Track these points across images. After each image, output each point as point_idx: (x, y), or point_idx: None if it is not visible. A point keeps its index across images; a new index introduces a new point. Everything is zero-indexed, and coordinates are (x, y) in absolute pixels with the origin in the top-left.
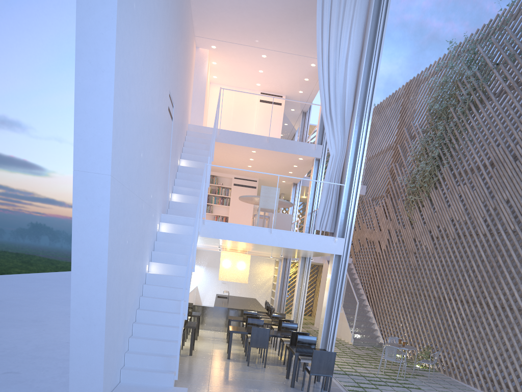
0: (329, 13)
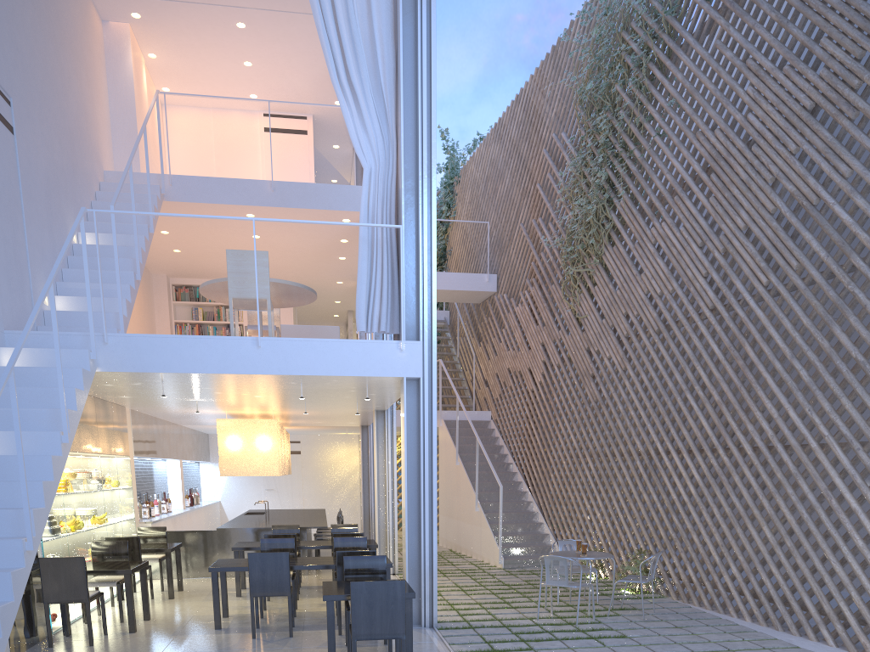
0: None
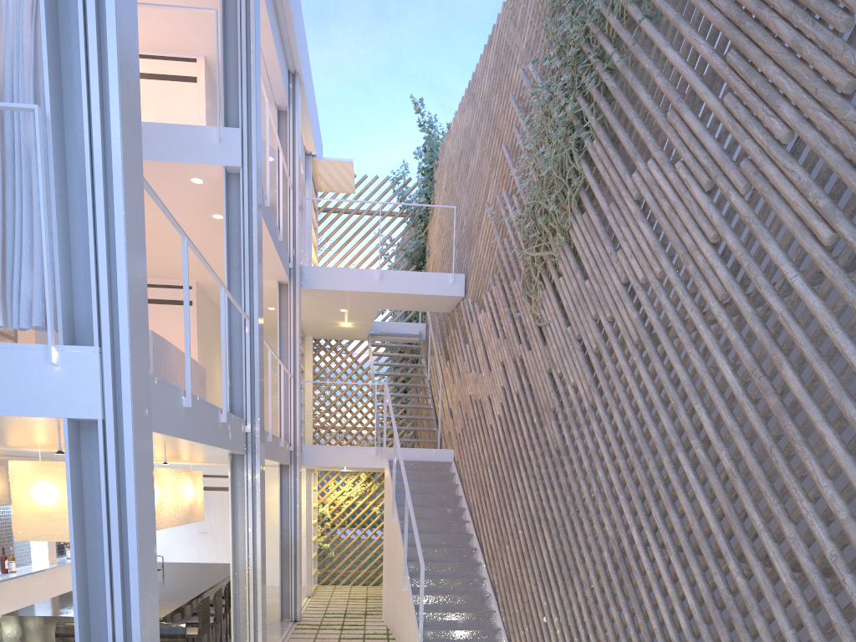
0: None
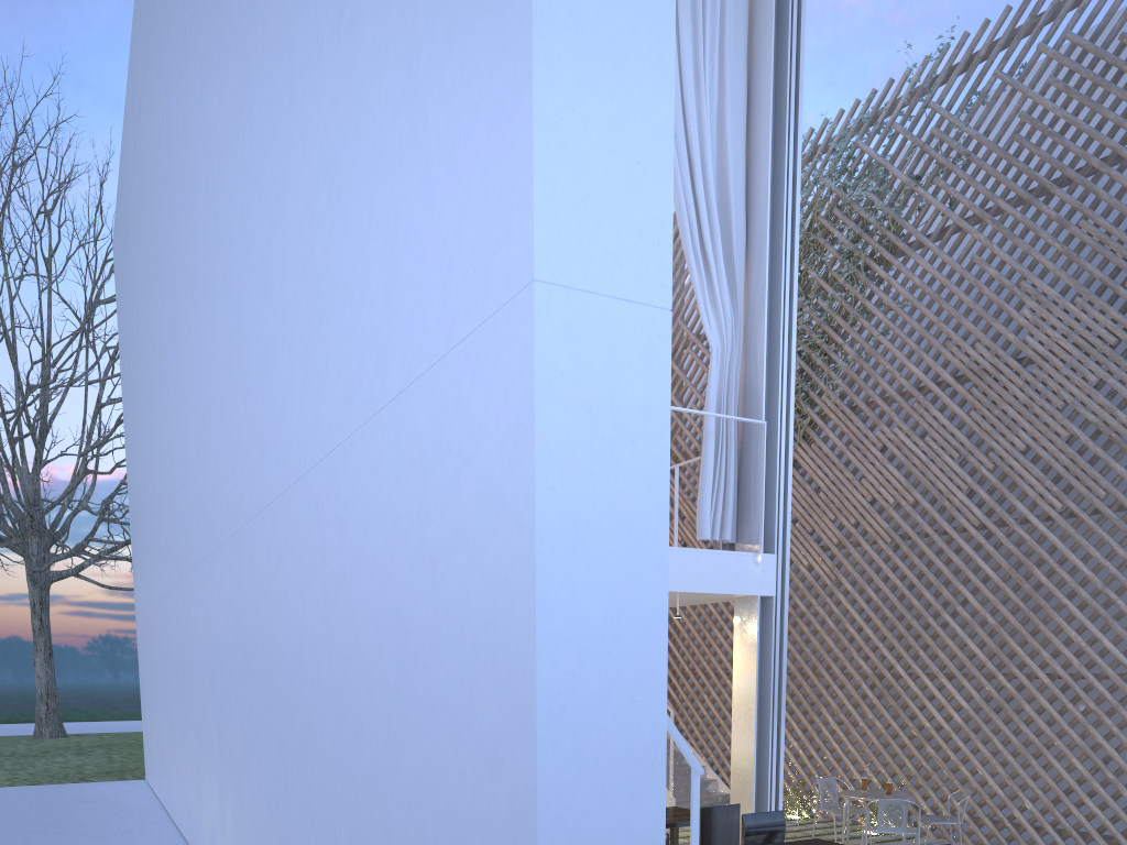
0: None
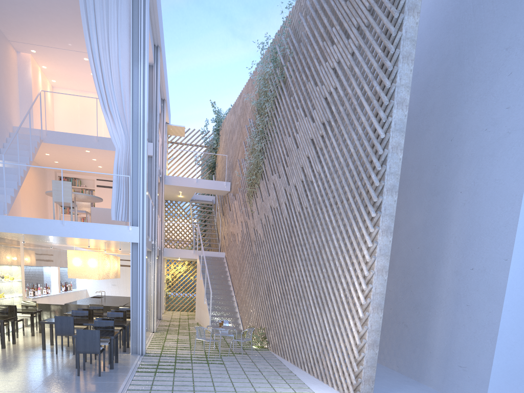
0: (93, 16)
